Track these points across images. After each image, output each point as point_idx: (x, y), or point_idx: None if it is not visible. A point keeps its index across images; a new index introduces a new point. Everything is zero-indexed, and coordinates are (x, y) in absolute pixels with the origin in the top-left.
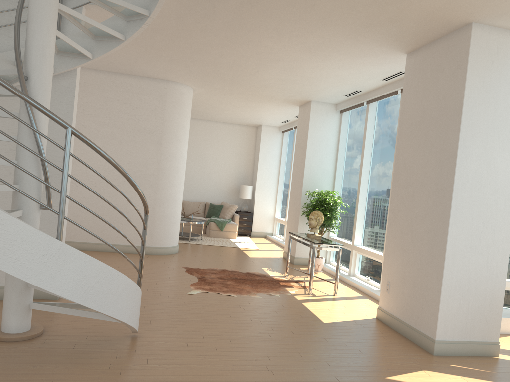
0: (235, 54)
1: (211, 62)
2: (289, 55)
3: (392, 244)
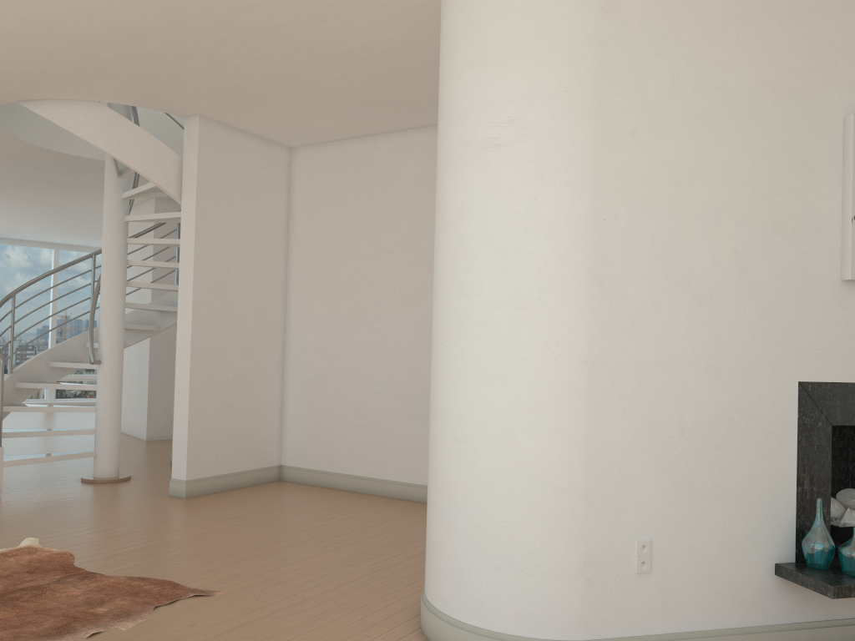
0: (37, 7)
1: (140, 2)
2: None
3: None
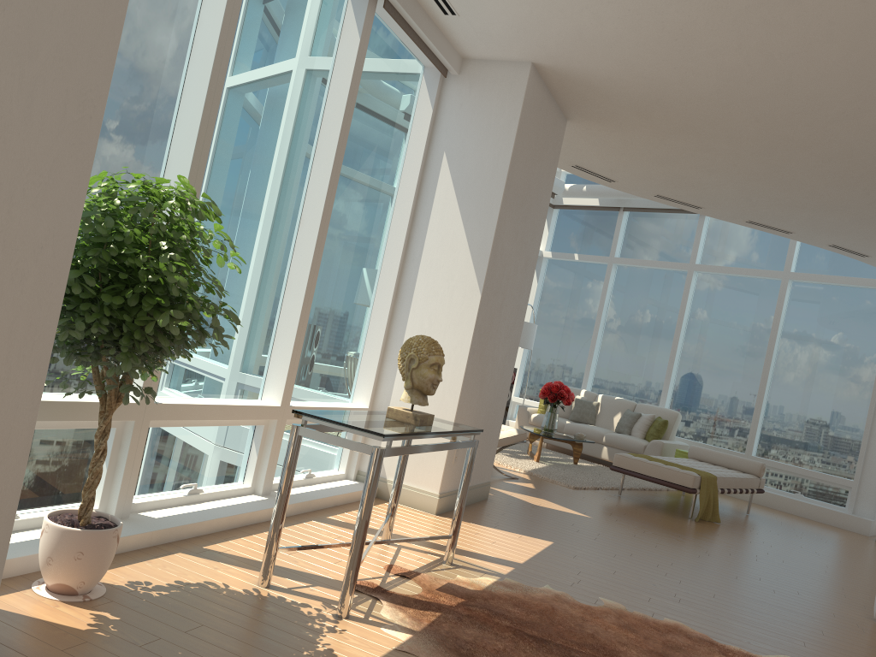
0: None
1: None
2: (712, 8)
3: (470, 384)
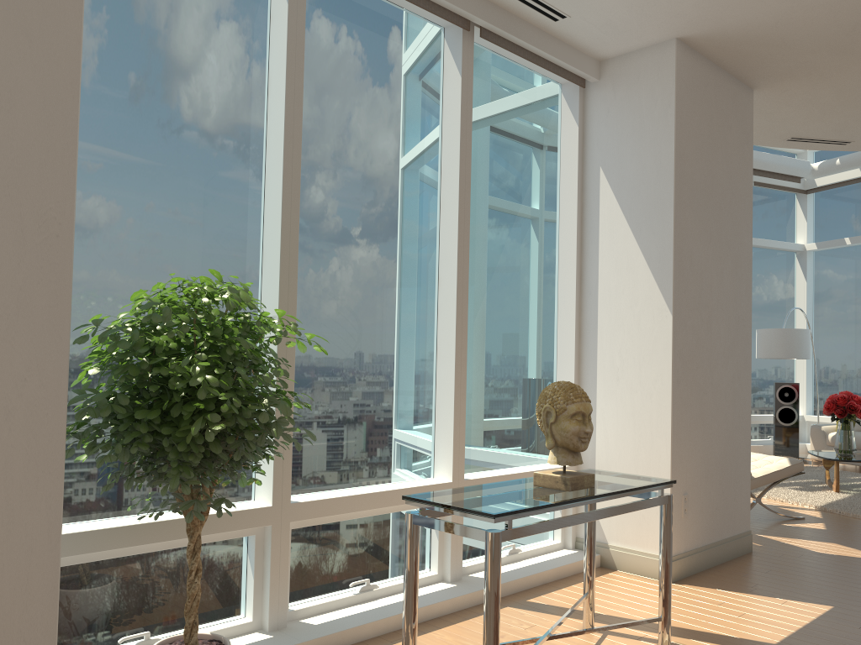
0: None
1: None
2: None
3: (684, 420)
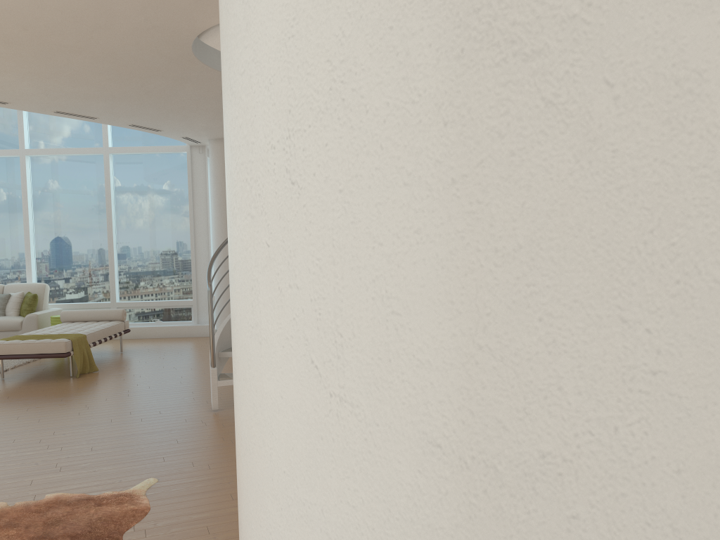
0: None
1: None
2: None
3: None
